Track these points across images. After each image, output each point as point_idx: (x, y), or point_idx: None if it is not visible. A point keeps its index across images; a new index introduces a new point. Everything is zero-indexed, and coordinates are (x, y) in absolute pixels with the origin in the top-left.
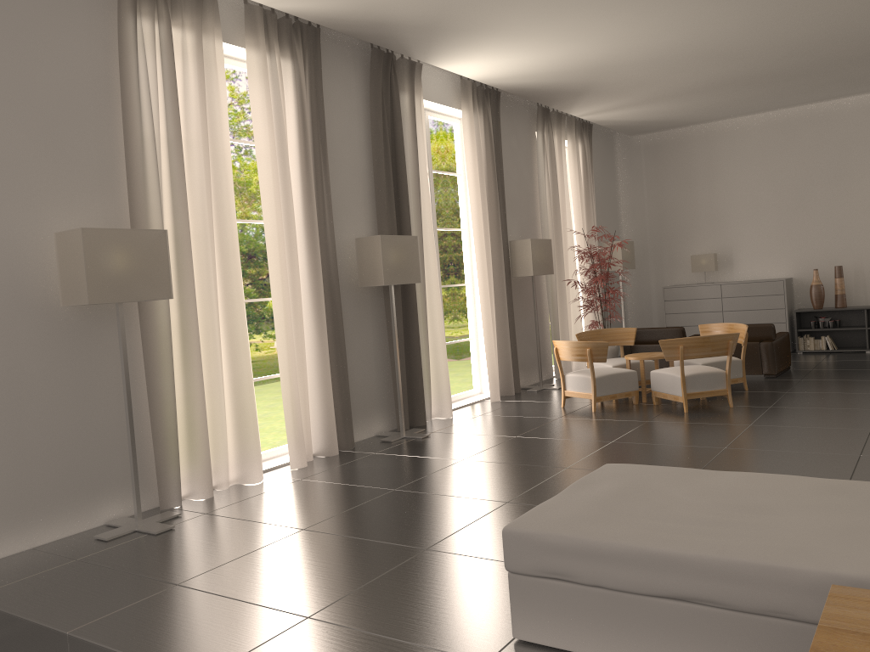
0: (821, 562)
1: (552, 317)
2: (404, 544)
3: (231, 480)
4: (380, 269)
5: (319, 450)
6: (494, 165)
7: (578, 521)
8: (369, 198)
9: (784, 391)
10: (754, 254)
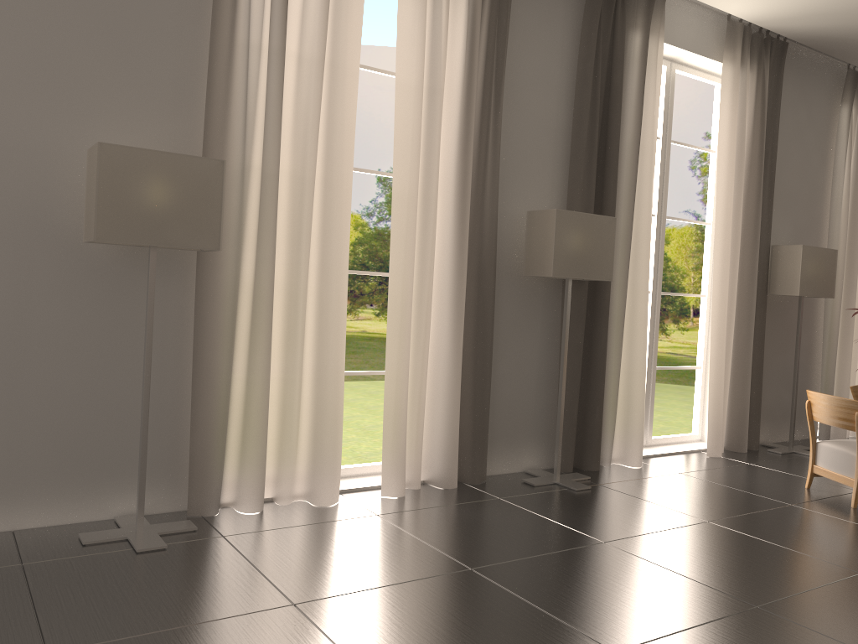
0: None
1: (826, 356)
2: None
3: (298, 494)
4: (550, 255)
5: (432, 477)
6: (762, 141)
7: None
8: (561, 163)
9: None
10: None
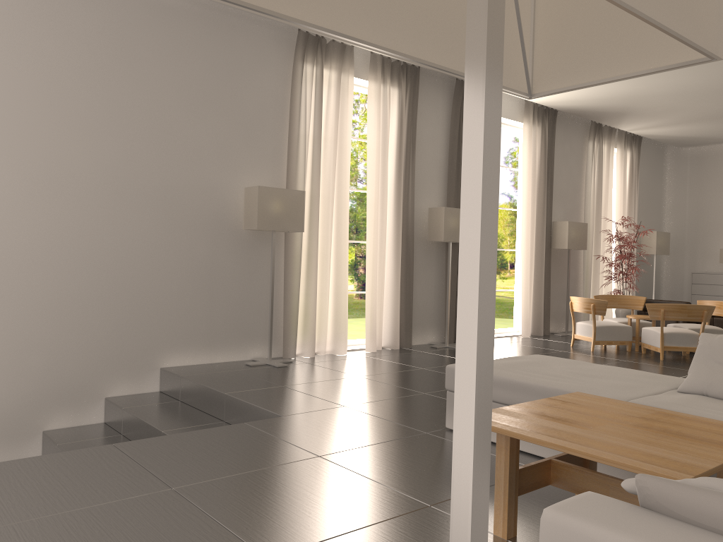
0: (594, 392)
1: (585, 283)
2: (413, 390)
3: (327, 350)
4: (441, 230)
5: (386, 344)
6: (545, 165)
7: None
8: (443, 181)
9: None
10: None
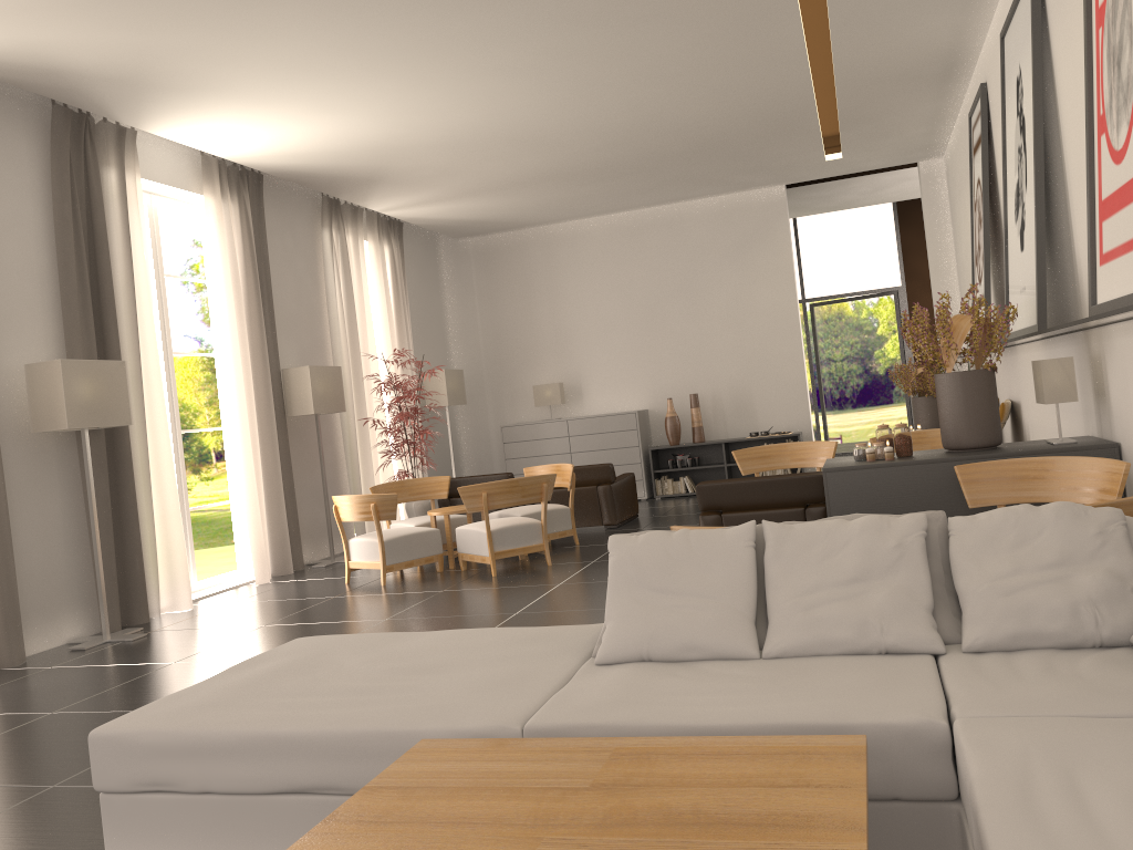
0: (451, 718)
1: (351, 468)
2: (24, 784)
3: None
4: (61, 407)
5: None
6: (255, 270)
7: (195, 711)
8: (52, 309)
9: None
10: (605, 382)
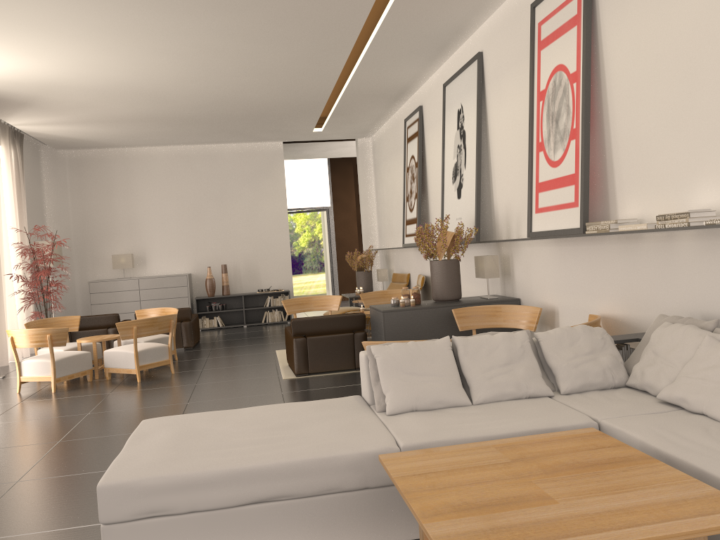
0: (353, 447)
1: None
2: None
3: None
4: None
5: None
6: None
7: (164, 463)
8: None
9: (205, 358)
10: (162, 255)
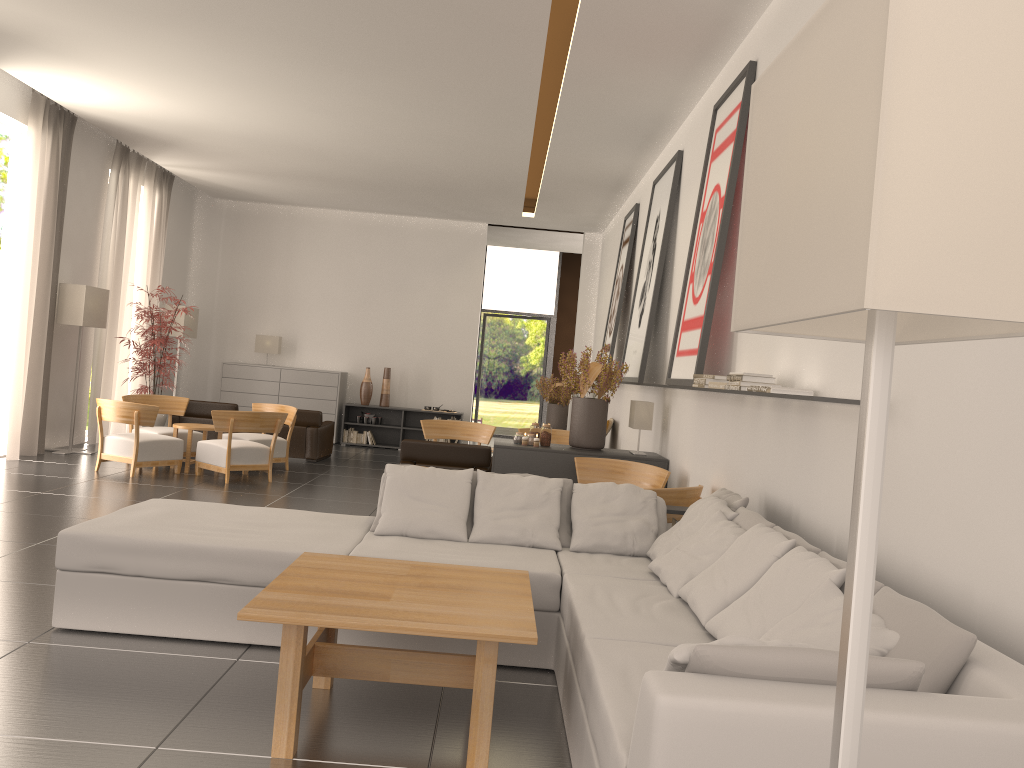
0: (304, 548)
1: (95, 375)
2: None
3: None
4: None
5: None
6: (56, 196)
7: (128, 528)
8: None
9: (320, 473)
10: (317, 344)
